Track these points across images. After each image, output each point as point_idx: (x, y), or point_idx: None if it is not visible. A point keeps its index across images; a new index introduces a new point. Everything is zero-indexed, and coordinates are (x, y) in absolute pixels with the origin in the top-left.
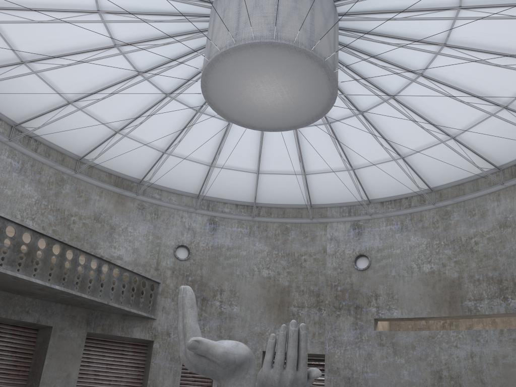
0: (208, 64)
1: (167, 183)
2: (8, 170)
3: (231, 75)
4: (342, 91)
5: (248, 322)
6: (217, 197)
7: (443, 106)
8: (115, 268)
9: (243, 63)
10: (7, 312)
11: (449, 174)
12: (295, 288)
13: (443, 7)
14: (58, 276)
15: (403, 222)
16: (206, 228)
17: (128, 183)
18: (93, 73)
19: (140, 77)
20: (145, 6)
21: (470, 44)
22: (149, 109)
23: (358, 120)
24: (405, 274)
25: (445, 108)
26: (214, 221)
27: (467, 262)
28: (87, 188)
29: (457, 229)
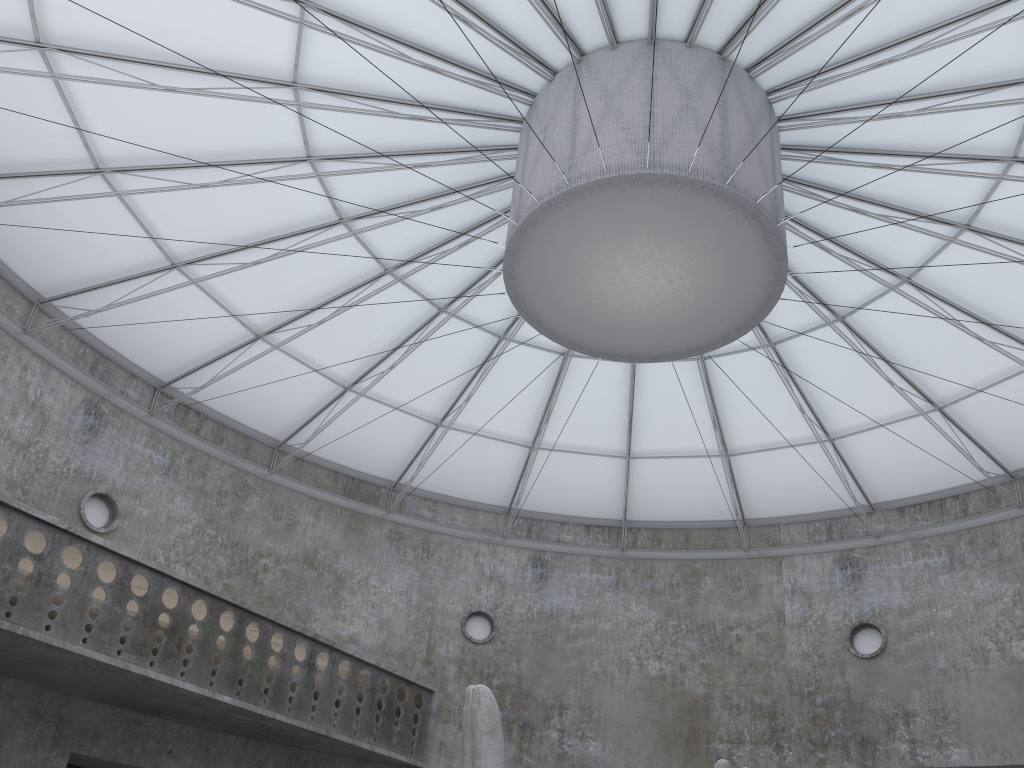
0: (517, 230)
1: (446, 486)
2: (145, 470)
3: (562, 251)
4: (796, 276)
5: None
6: (547, 511)
7: (1022, 291)
8: (343, 660)
9: (586, 224)
10: (132, 753)
11: None
12: (721, 700)
13: (1003, 80)
14: (229, 677)
15: (953, 550)
16: (527, 575)
17: (371, 490)
18: (302, 277)
19: (390, 278)
20: (396, 140)
21: None
22: (407, 339)
23: (835, 333)
24: (971, 666)
25: None
26: (543, 561)
27: None
28: (292, 501)
29: None
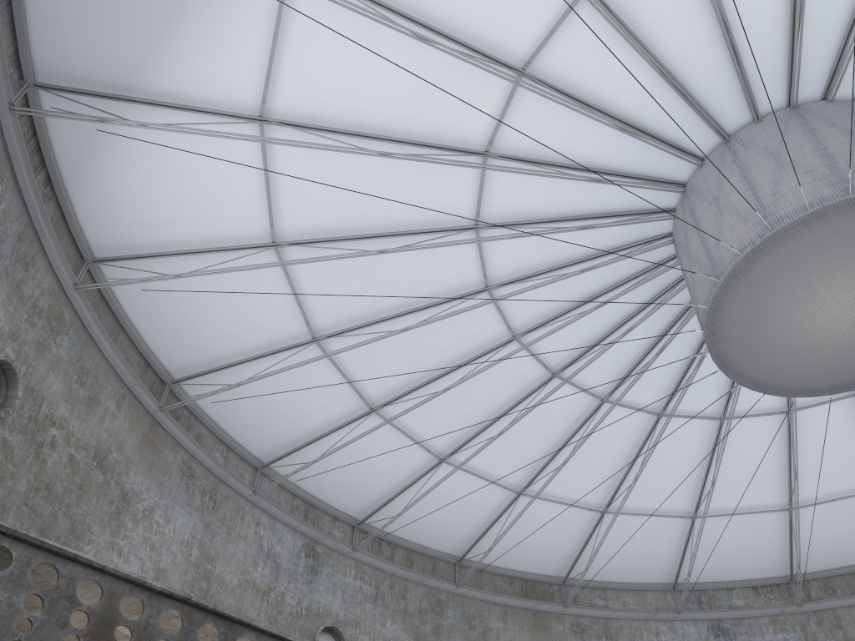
0: (721, 286)
1: (612, 572)
2: (358, 600)
3: (765, 295)
4: None
5: None
6: (710, 580)
7: None
8: None
9: (789, 262)
10: None
11: None
12: None
13: None
14: None
15: None
16: None
17: (544, 588)
18: (479, 397)
19: (555, 381)
20: (560, 254)
21: None
22: (573, 435)
23: None
24: None
25: None
26: (723, 629)
27: None
28: (480, 609)
29: None
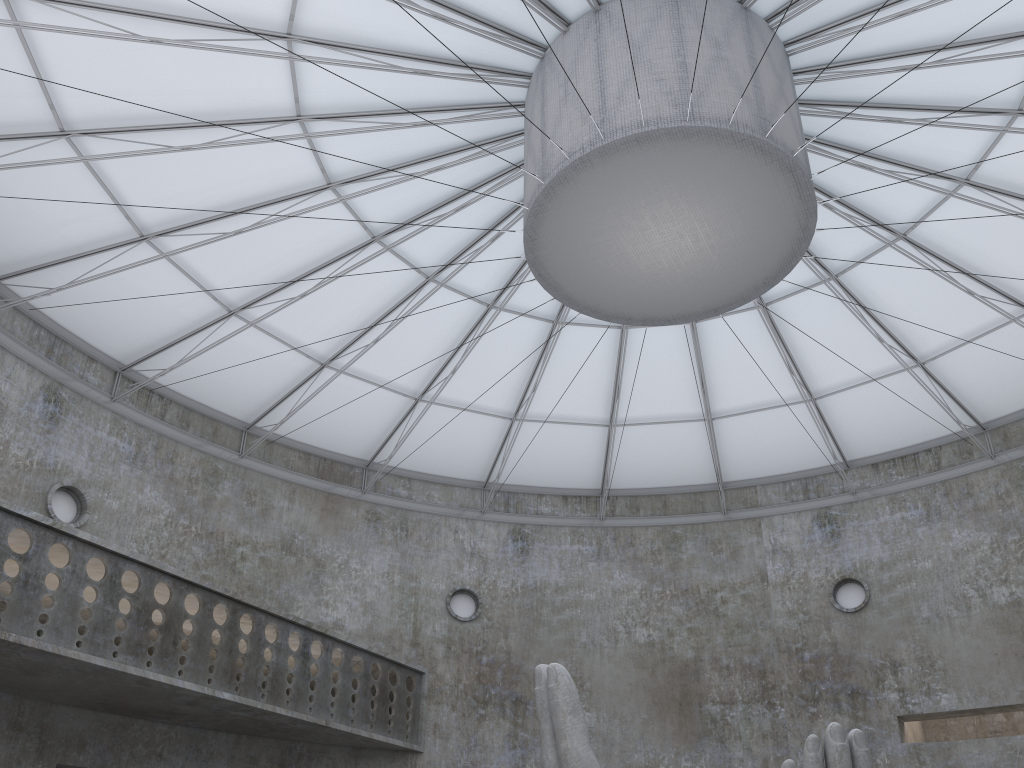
0: (544, 189)
1: (422, 463)
2: (111, 459)
3: (589, 210)
4: None
5: (617, 745)
6: (523, 484)
7: (1010, 245)
8: (336, 647)
9: (617, 181)
10: (120, 759)
11: (1021, 390)
12: (710, 662)
13: (1018, 31)
14: (227, 672)
15: (929, 503)
16: (508, 550)
17: (344, 470)
18: (282, 248)
19: (376, 246)
20: (393, 97)
21: None
22: (392, 311)
23: (826, 292)
24: (954, 613)
25: (1016, 249)
26: (523, 534)
27: None
28: (264, 485)
29: None
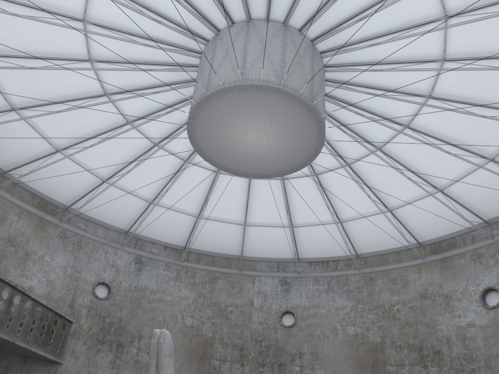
0: (206, 96)
1: (96, 214)
2: None
3: (224, 113)
4: None
5: None
6: (146, 236)
7: (389, 181)
8: (28, 300)
9: (241, 103)
10: None
11: (376, 243)
12: (219, 340)
13: (416, 93)
14: None
15: (329, 284)
16: (131, 267)
17: (53, 208)
18: (53, 84)
19: (105, 98)
20: (137, 27)
21: (427, 130)
22: (104, 133)
23: (310, 180)
24: (330, 335)
25: (390, 183)
26: (141, 261)
27: (390, 328)
28: (5, 206)
29: (380, 295)
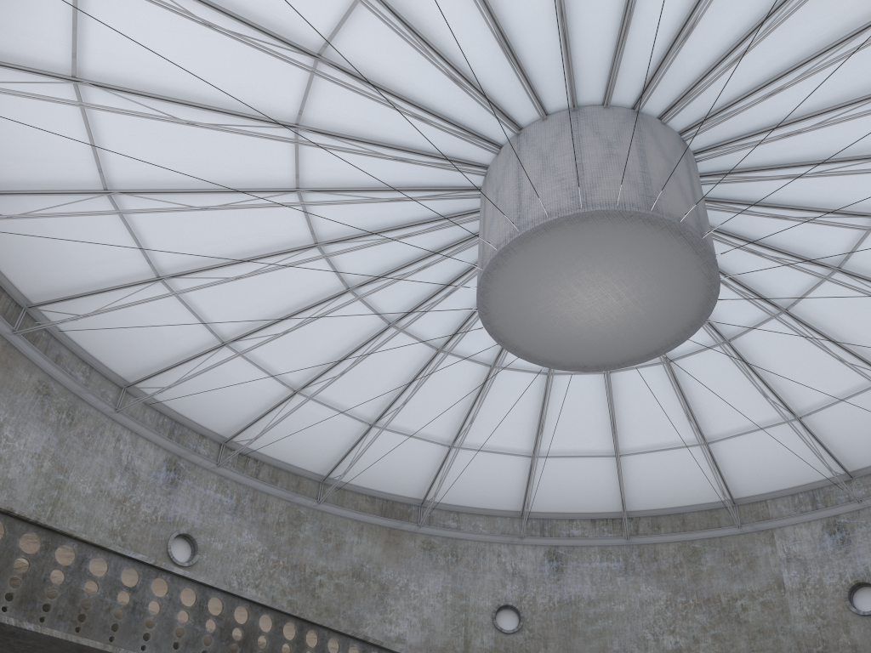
0: (483, 275)
1: (466, 498)
2: (217, 511)
3: (523, 286)
4: (736, 280)
5: None
6: (555, 511)
7: None
8: None
9: (538, 261)
10: None
11: None
12: None
13: None
14: None
15: None
16: (545, 569)
17: (403, 508)
18: (324, 339)
19: (393, 330)
20: (382, 220)
21: None
22: (415, 378)
23: (782, 324)
24: None
25: None
26: (557, 554)
27: None
28: (338, 524)
29: None
